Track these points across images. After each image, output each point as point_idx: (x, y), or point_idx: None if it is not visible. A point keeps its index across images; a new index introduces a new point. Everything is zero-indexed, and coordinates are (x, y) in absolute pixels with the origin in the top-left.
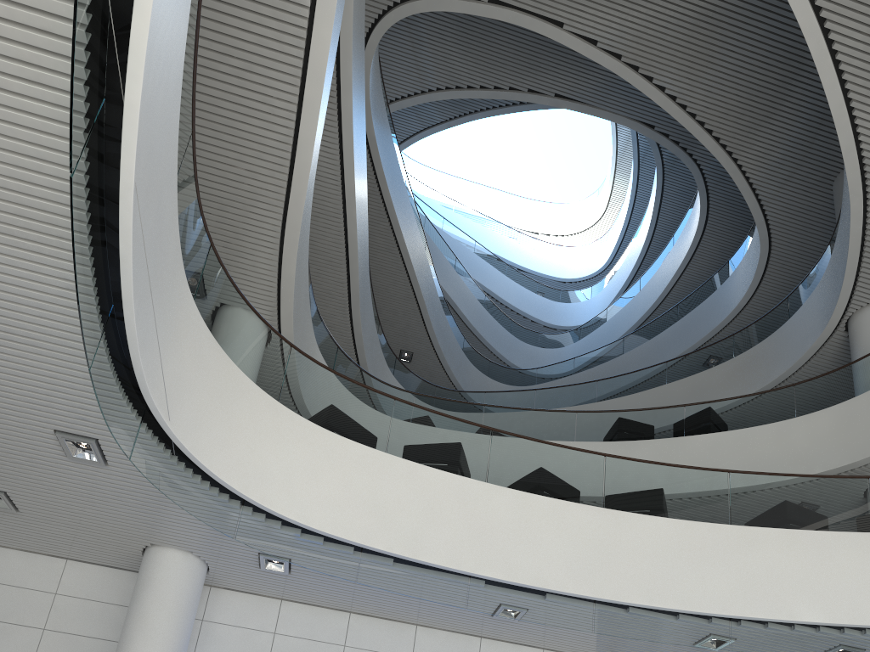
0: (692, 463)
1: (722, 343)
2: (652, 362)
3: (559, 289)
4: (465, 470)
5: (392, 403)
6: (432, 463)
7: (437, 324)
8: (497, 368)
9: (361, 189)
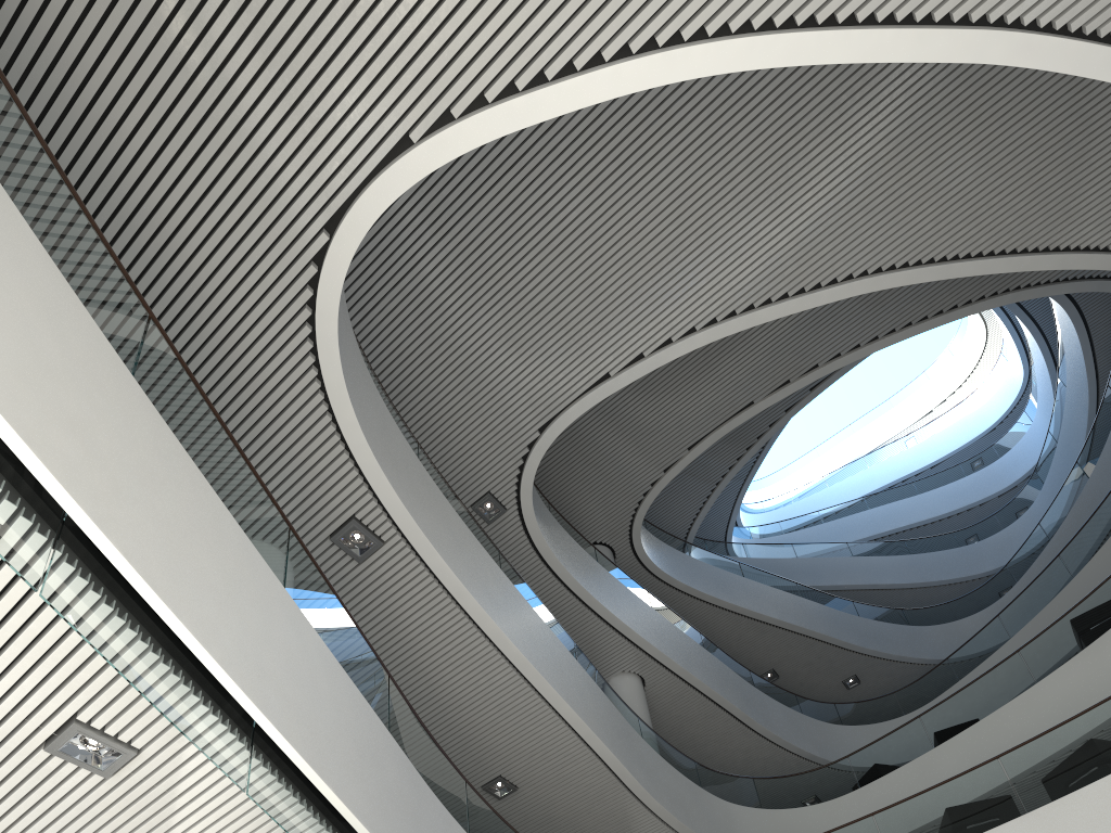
0: None
1: None
2: None
3: (994, 438)
4: None
5: None
6: None
7: (857, 636)
8: (960, 601)
9: (690, 655)
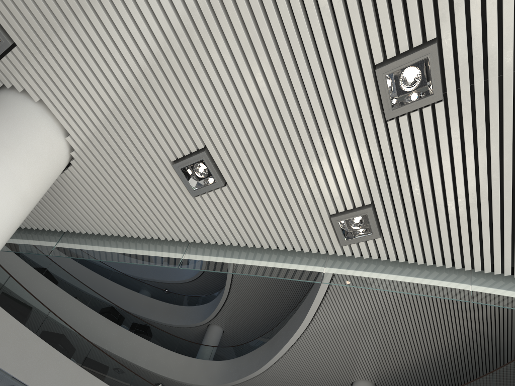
0: (130, 346)
1: (171, 293)
2: (143, 273)
3: None
4: (28, 323)
5: (8, 277)
6: (14, 313)
7: None
8: None
9: None
